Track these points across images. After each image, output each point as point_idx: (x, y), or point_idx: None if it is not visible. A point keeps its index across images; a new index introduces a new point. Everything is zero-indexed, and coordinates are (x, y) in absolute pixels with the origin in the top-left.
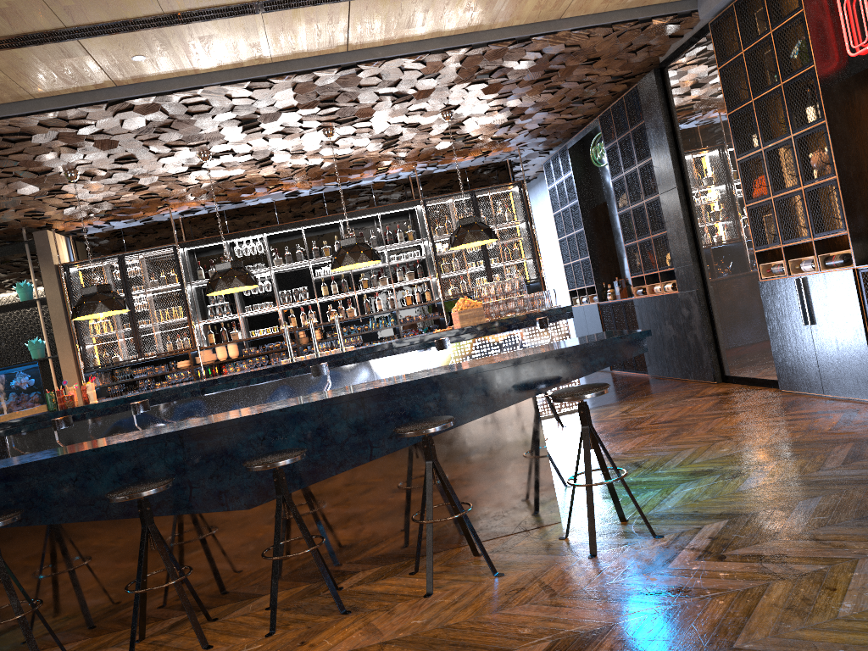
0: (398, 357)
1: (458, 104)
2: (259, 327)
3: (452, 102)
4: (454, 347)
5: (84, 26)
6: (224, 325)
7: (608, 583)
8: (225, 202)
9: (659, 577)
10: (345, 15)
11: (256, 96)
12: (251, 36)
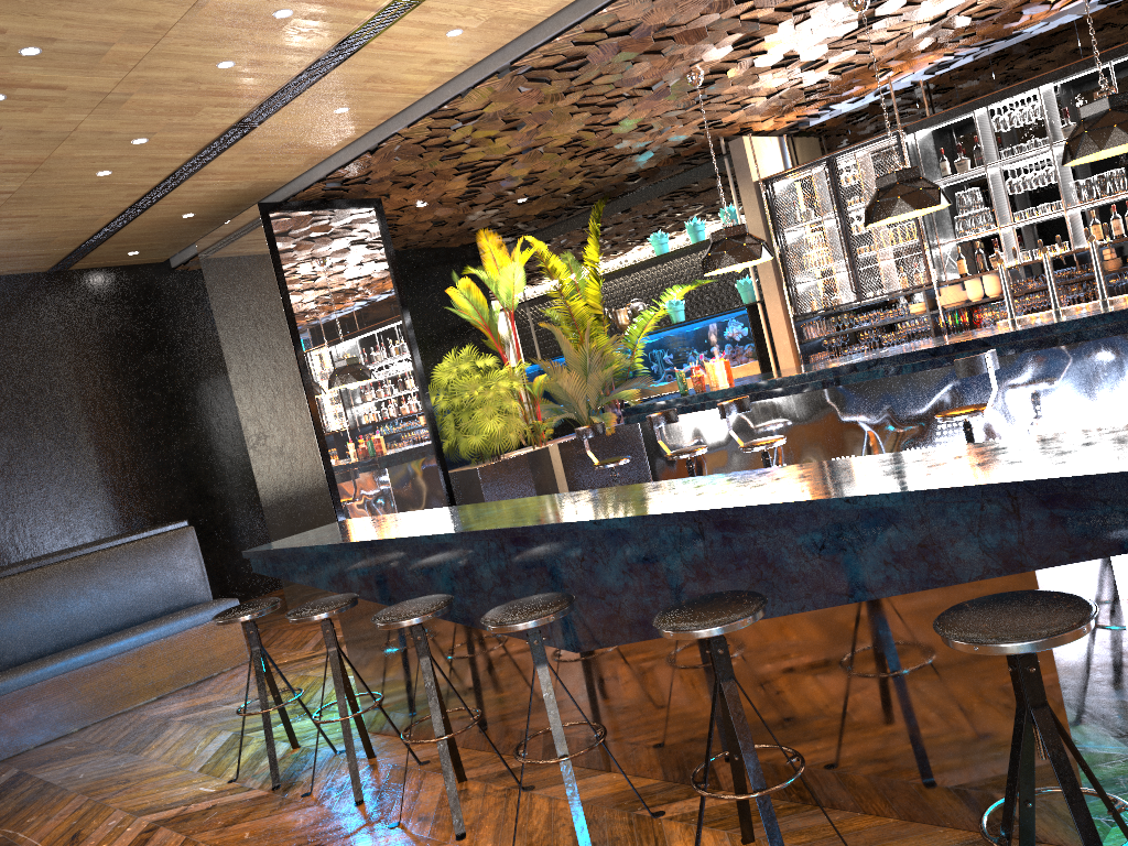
0: None
1: None
2: (1045, 243)
3: None
4: None
5: None
6: (987, 244)
7: None
8: (987, 41)
9: None
10: None
11: None
12: None
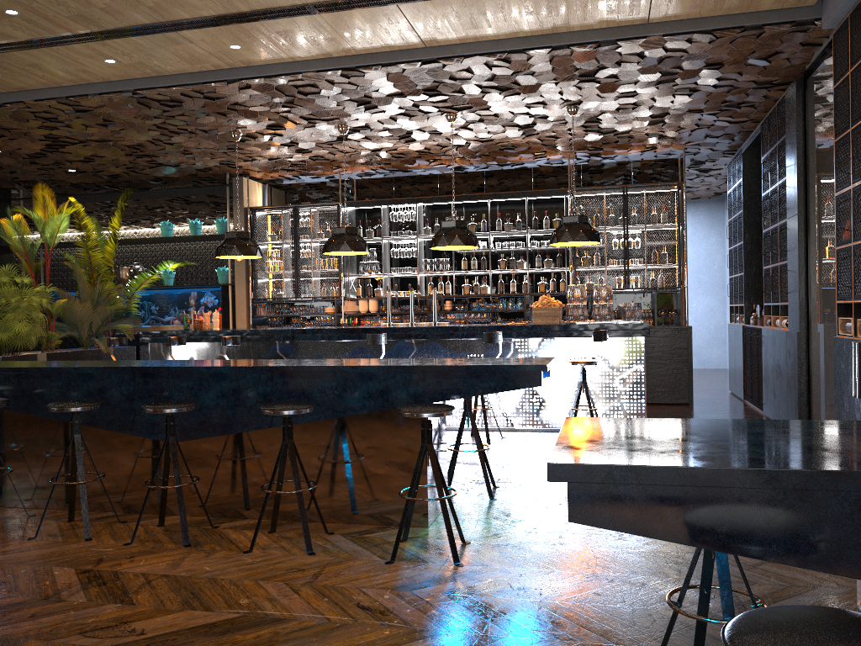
0: (467, 341)
1: (580, 100)
2: (404, 289)
3: (569, 97)
4: (522, 343)
5: (173, 22)
6: (374, 282)
7: (355, 587)
8: (394, 169)
9: (392, 597)
10: (401, 16)
11: (356, 82)
12: (322, 32)
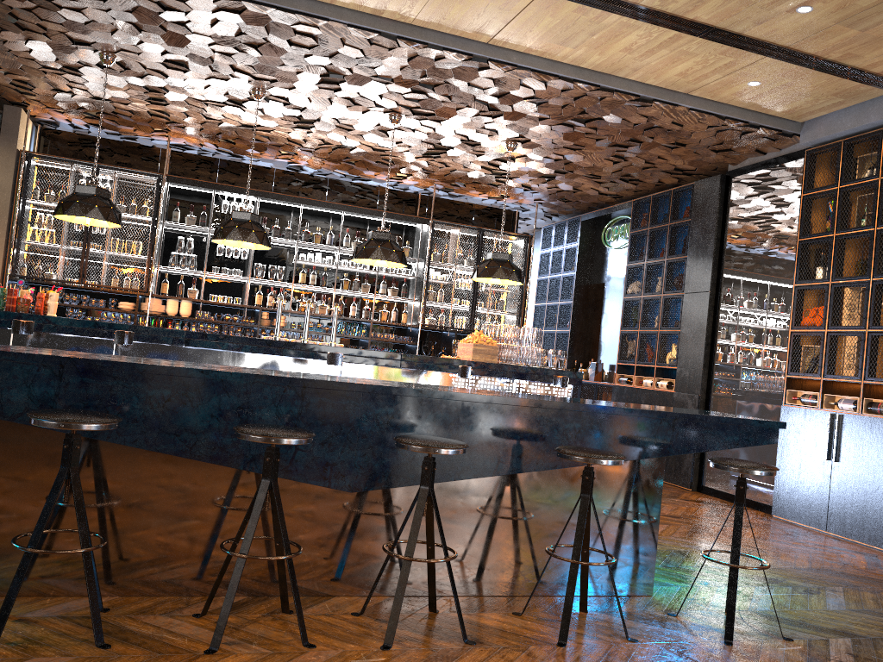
0: (402, 371)
1: (529, 139)
2: (218, 293)
3: (527, 134)
4: (459, 379)
5: None
6: (180, 279)
7: None
8: (225, 150)
9: None
10: (521, 6)
11: (368, 52)
12: None
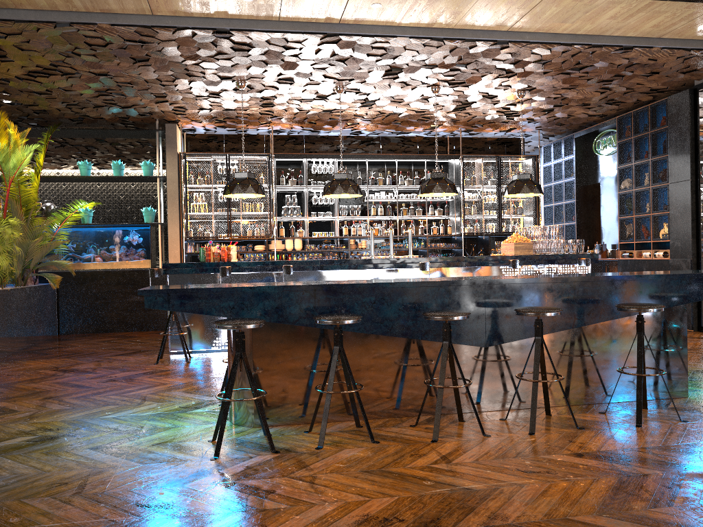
0: (465, 269)
1: (534, 87)
2: (316, 230)
3: (534, 84)
4: (507, 269)
5: None
6: (289, 224)
7: None
8: (307, 129)
9: None
10: (534, 4)
11: (422, 51)
12: (462, 5)
